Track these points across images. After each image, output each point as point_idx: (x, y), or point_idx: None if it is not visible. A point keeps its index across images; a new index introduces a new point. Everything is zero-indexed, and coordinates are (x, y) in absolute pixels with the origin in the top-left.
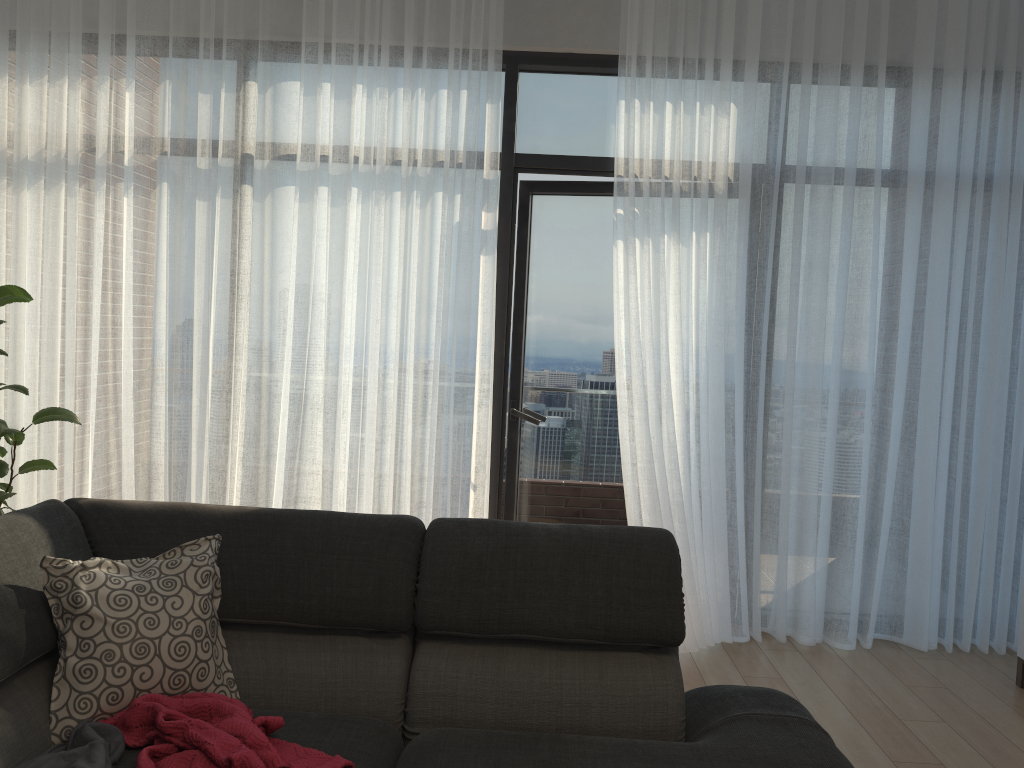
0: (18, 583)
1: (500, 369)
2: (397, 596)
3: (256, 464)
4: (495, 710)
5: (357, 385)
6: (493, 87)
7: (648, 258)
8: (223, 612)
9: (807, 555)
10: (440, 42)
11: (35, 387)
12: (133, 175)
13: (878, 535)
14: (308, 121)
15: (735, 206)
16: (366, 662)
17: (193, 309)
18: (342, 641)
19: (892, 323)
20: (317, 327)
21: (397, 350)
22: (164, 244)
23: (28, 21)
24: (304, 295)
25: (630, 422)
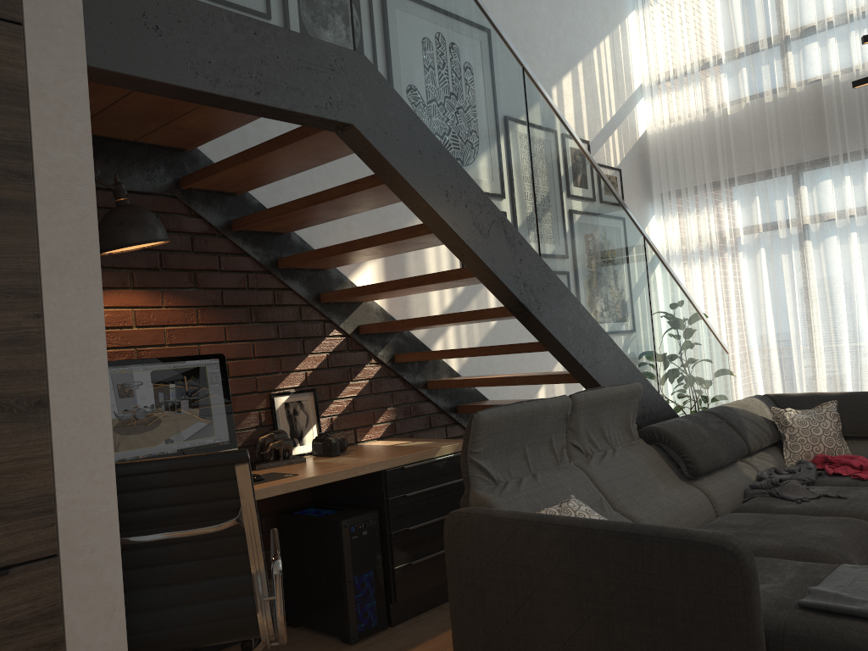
0: (763, 416)
1: None
2: None
3: (835, 389)
4: None
5: None
6: None
7: None
8: (843, 431)
9: None
10: None
11: None
12: (746, 248)
13: None
14: (839, 200)
15: None
16: None
17: (786, 310)
18: None
19: None
20: (860, 310)
21: None
22: (765, 279)
23: (685, 186)
24: (850, 294)
25: None
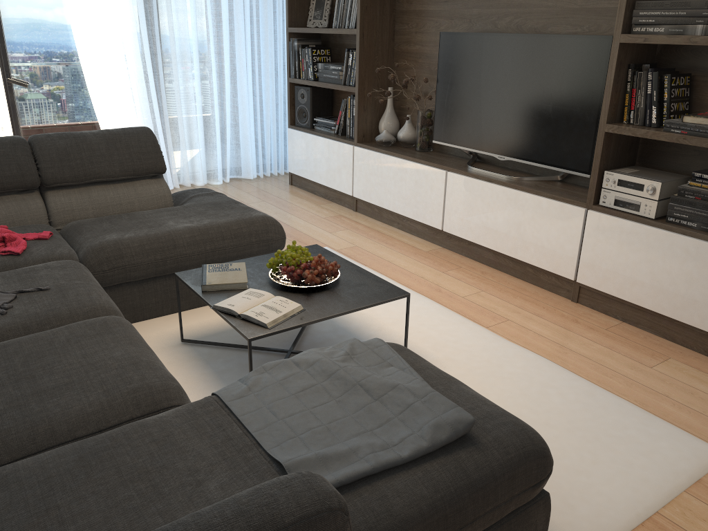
0: None
1: None
2: (31, 172)
3: None
4: (93, 212)
5: None
6: None
7: None
8: None
9: (195, 142)
10: None
11: None
12: None
13: (226, 128)
14: None
15: None
16: (24, 204)
17: None
18: (6, 198)
19: (219, 17)
20: None
21: None
22: None
23: None
24: None
25: (92, 80)
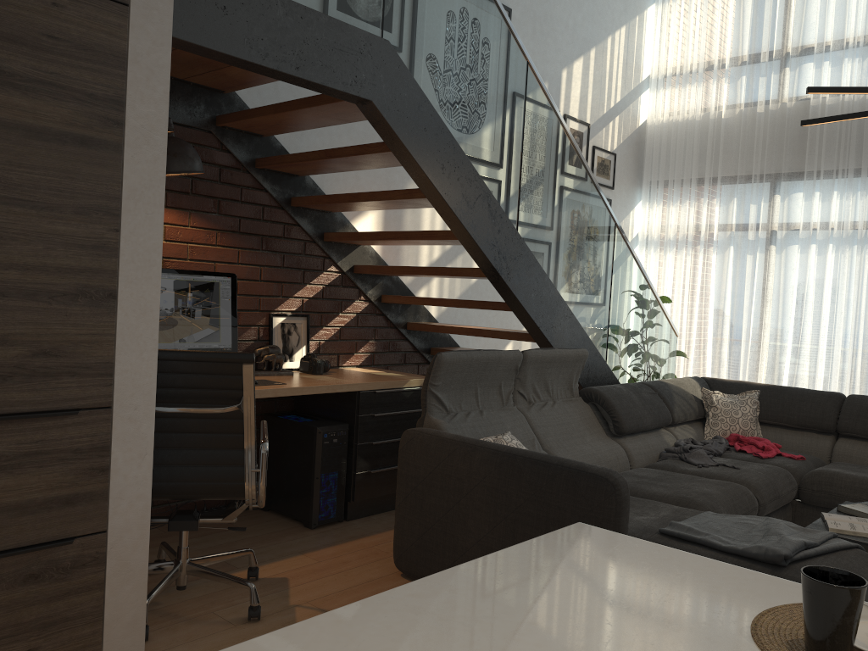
0: (693, 394)
1: None
2: (829, 418)
3: (772, 382)
4: (867, 463)
5: (828, 346)
6: None
7: None
8: (759, 417)
9: None
10: None
11: None
12: (717, 244)
13: None
14: (806, 213)
15: None
16: (815, 441)
17: (742, 306)
18: (806, 433)
19: None
20: (807, 315)
21: (851, 328)
22: (729, 275)
23: (673, 178)
24: (800, 299)
25: None
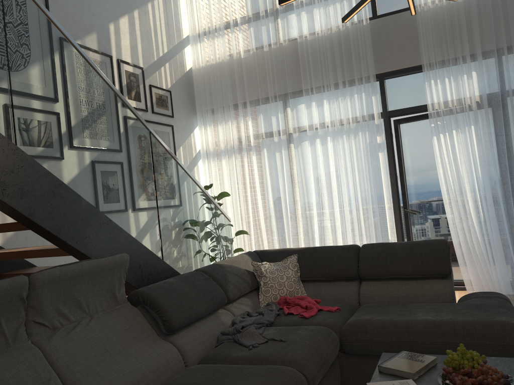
0: (246, 269)
1: (395, 194)
2: (352, 267)
3: (308, 241)
4: (387, 299)
5: (340, 208)
6: (373, 90)
7: (446, 141)
8: (301, 276)
9: None
10: (351, 78)
11: (234, 224)
12: (254, 148)
13: None
14: (309, 117)
15: (482, 113)
16: (345, 288)
17: (279, 190)
18: (337, 283)
19: None
20: (323, 189)
21: (352, 193)
22: (267, 169)
23: (216, 105)
24: (316, 179)
25: (450, 207)
